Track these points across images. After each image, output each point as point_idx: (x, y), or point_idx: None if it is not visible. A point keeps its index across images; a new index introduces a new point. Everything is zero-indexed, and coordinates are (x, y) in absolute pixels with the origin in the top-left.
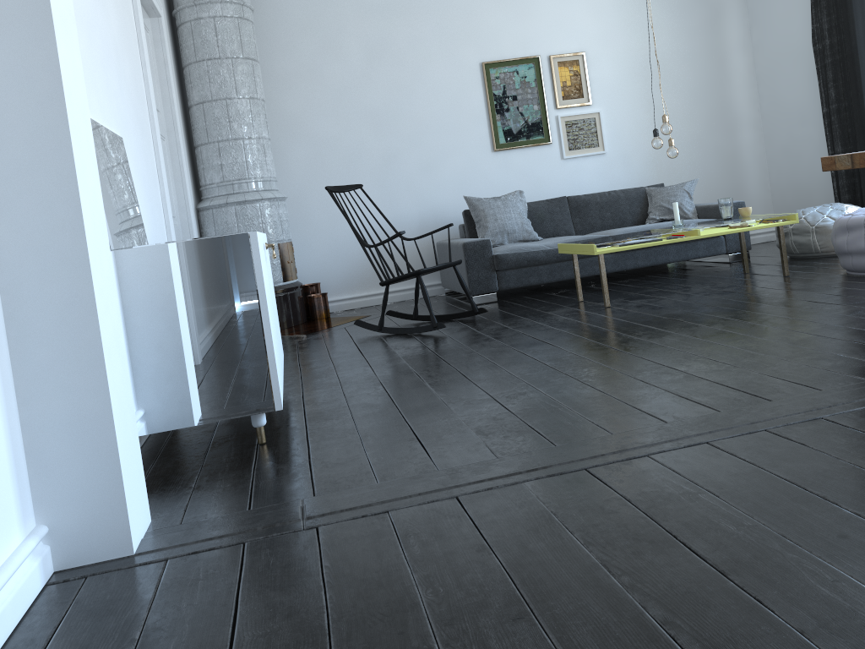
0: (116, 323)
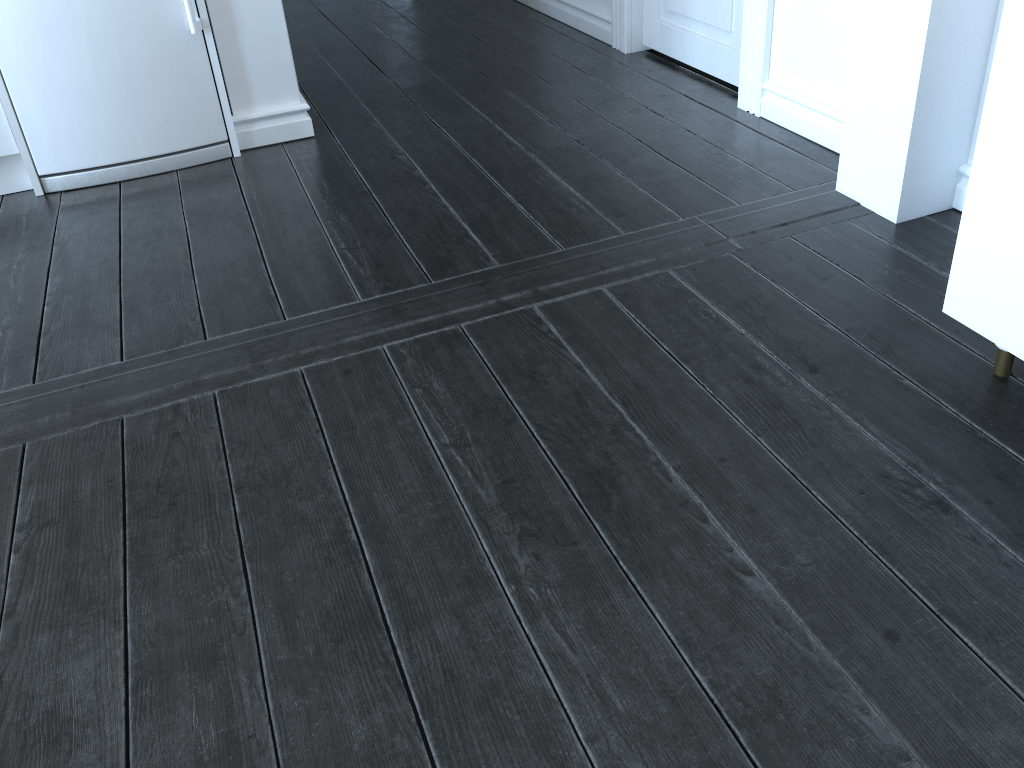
0: None
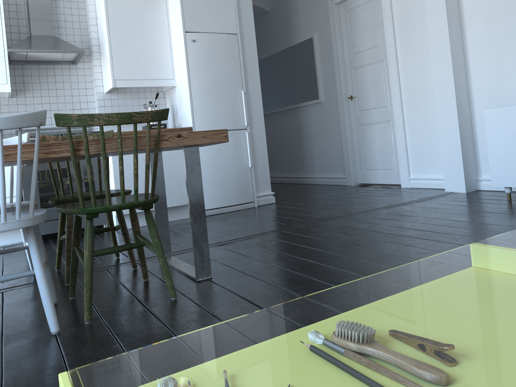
0: (454, 135)
